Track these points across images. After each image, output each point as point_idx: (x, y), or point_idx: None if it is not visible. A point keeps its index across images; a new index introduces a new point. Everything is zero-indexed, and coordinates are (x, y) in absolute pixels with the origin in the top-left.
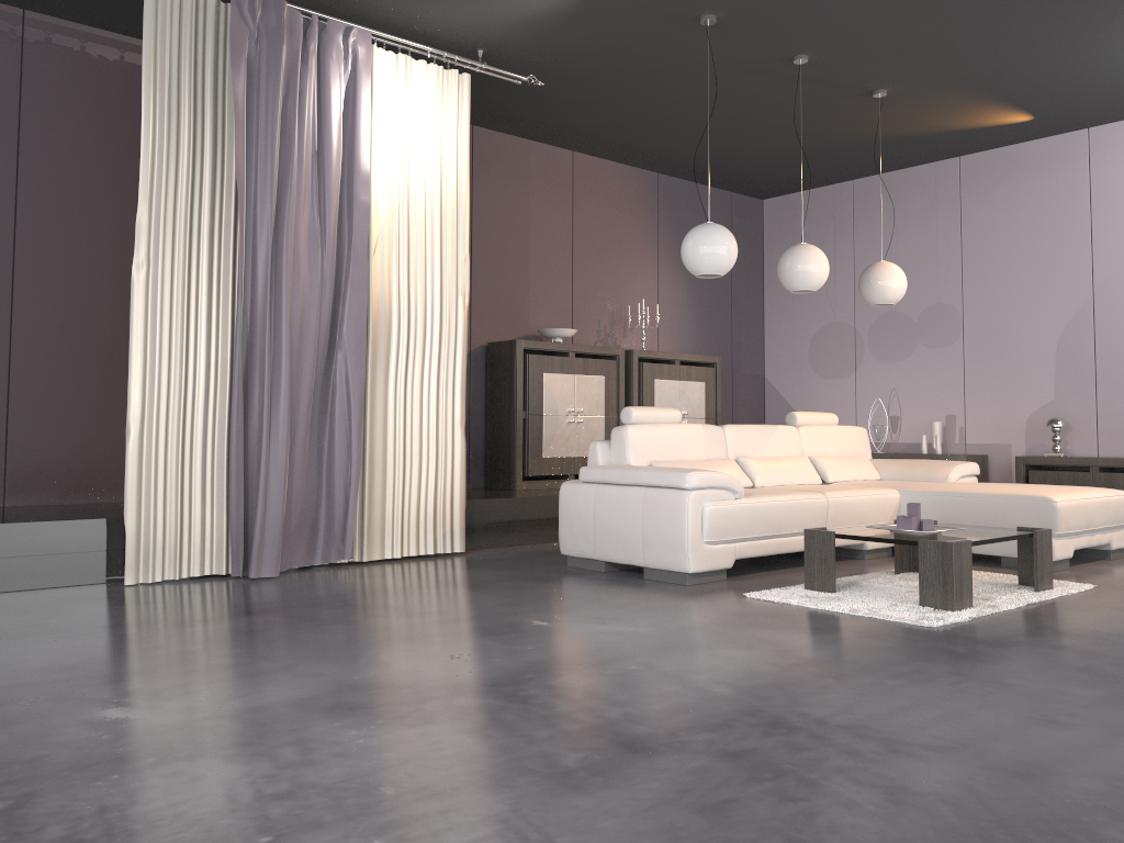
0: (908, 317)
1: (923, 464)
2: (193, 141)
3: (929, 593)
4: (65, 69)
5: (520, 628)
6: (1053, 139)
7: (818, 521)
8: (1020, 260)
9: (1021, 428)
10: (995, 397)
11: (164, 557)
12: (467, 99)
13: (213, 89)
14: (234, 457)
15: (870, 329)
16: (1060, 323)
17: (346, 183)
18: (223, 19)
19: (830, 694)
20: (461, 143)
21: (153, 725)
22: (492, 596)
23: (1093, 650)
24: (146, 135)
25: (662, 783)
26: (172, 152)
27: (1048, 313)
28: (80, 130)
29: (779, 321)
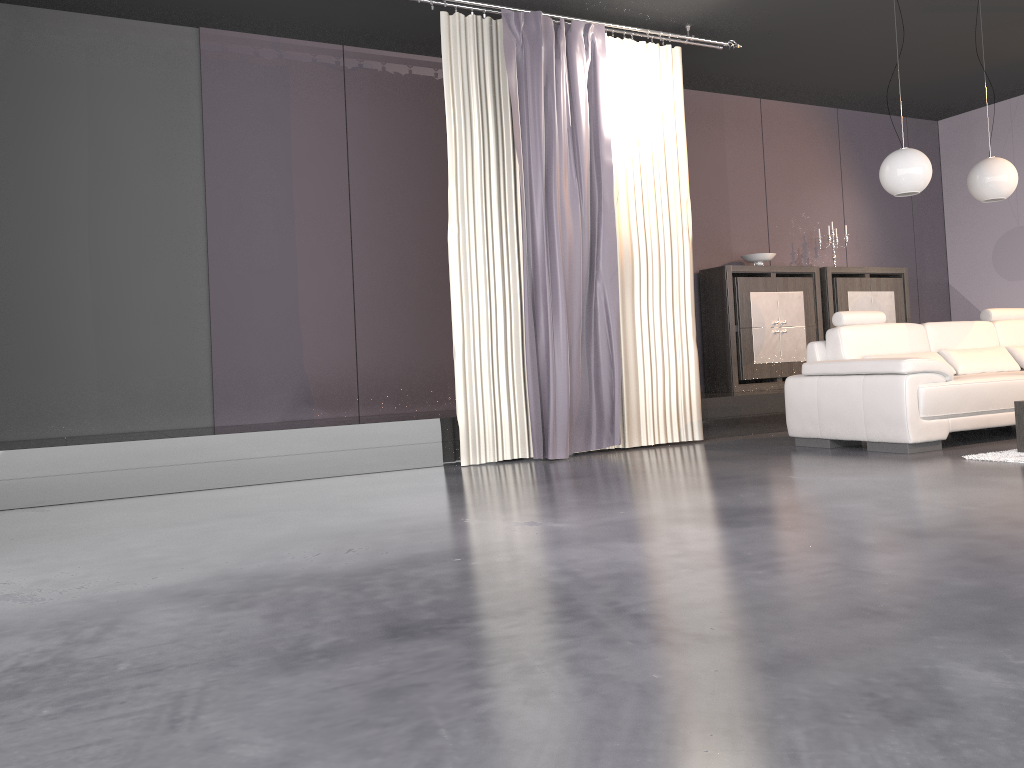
0: None
1: None
2: (482, 130)
3: None
4: (373, 86)
5: (782, 480)
6: None
7: (1022, 399)
8: None
9: None
10: None
11: (485, 445)
12: (679, 68)
13: (492, 88)
14: (529, 368)
15: None
16: None
17: (593, 149)
18: (494, 32)
19: None
20: (677, 105)
21: (561, 528)
22: (745, 464)
23: None
24: (450, 130)
25: (944, 549)
26: (468, 140)
27: None
28: (386, 131)
29: (961, 231)
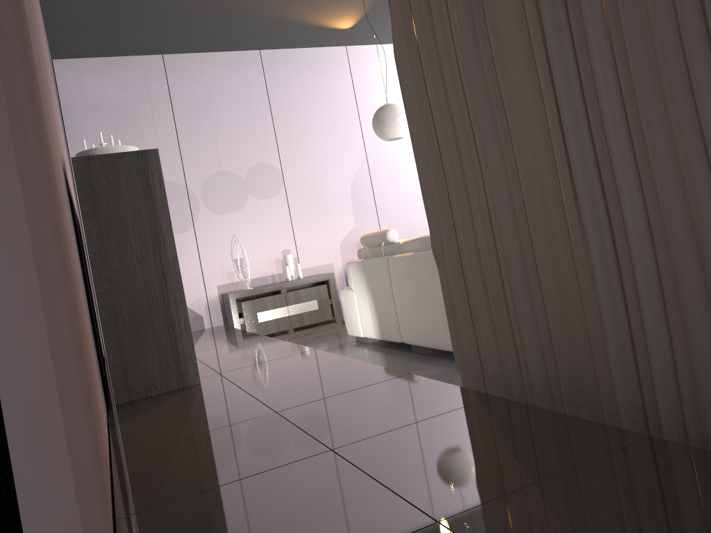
0: (237, 175)
1: None
2: None
3: None
4: None
5: None
6: (325, 49)
7: None
8: (317, 131)
9: (337, 250)
10: (316, 231)
11: None
12: None
13: None
14: None
15: (203, 187)
16: (350, 175)
17: None
18: None
19: None
20: None
21: None
22: None
23: None
24: None
25: None
26: None
27: (342, 168)
28: None
29: None
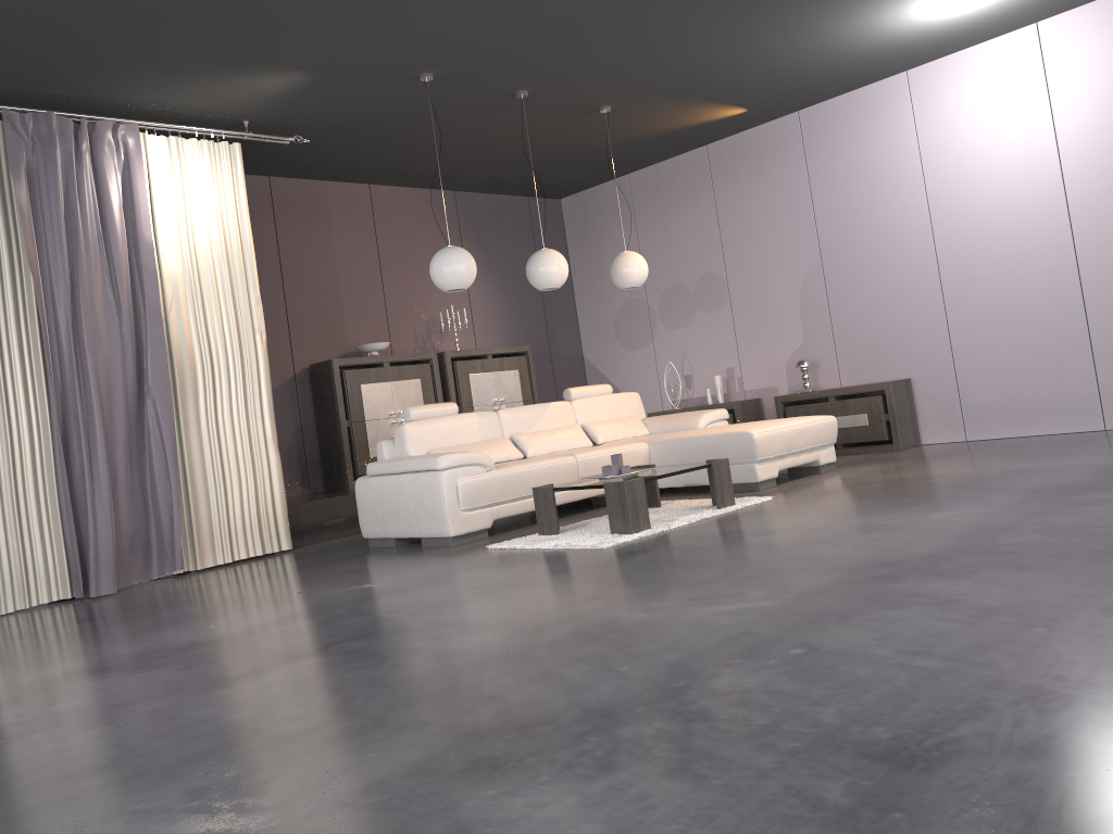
0: (686, 288)
1: (681, 417)
2: None
3: (615, 523)
4: None
5: (283, 599)
6: (773, 123)
7: (570, 479)
8: (763, 229)
9: (783, 371)
10: (760, 348)
11: (13, 591)
12: (240, 165)
13: (1, 195)
14: (63, 499)
15: (659, 303)
16: (800, 278)
17: (134, 255)
18: (1, 134)
19: (465, 605)
20: (240, 203)
21: None
22: (283, 579)
23: (698, 546)
24: None
25: (286, 674)
26: None
27: (790, 271)
28: None
29: (588, 304)
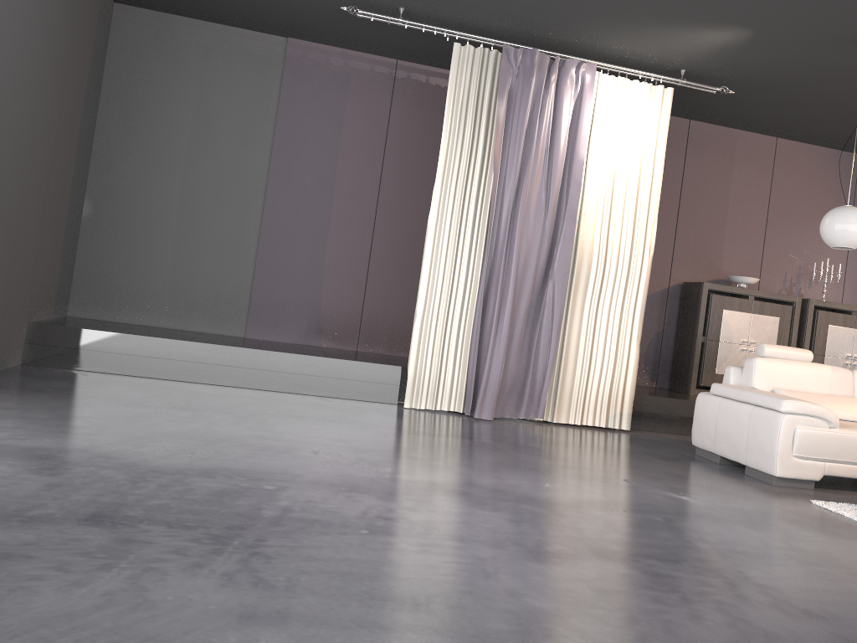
0: None
1: None
2: (471, 141)
3: None
4: (415, 94)
5: (610, 481)
6: None
7: None
8: None
9: None
10: None
11: (427, 395)
12: (668, 106)
13: (487, 108)
14: (474, 340)
15: None
16: None
17: (568, 168)
18: (499, 63)
19: (780, 568)
20: (660, 138)
21: (358, 475)
22: (615, 460)
23: None
24: (444, 138)
25: (591, 572)
26: (458, 148)
27: None
28: (420, 130)
29: None
